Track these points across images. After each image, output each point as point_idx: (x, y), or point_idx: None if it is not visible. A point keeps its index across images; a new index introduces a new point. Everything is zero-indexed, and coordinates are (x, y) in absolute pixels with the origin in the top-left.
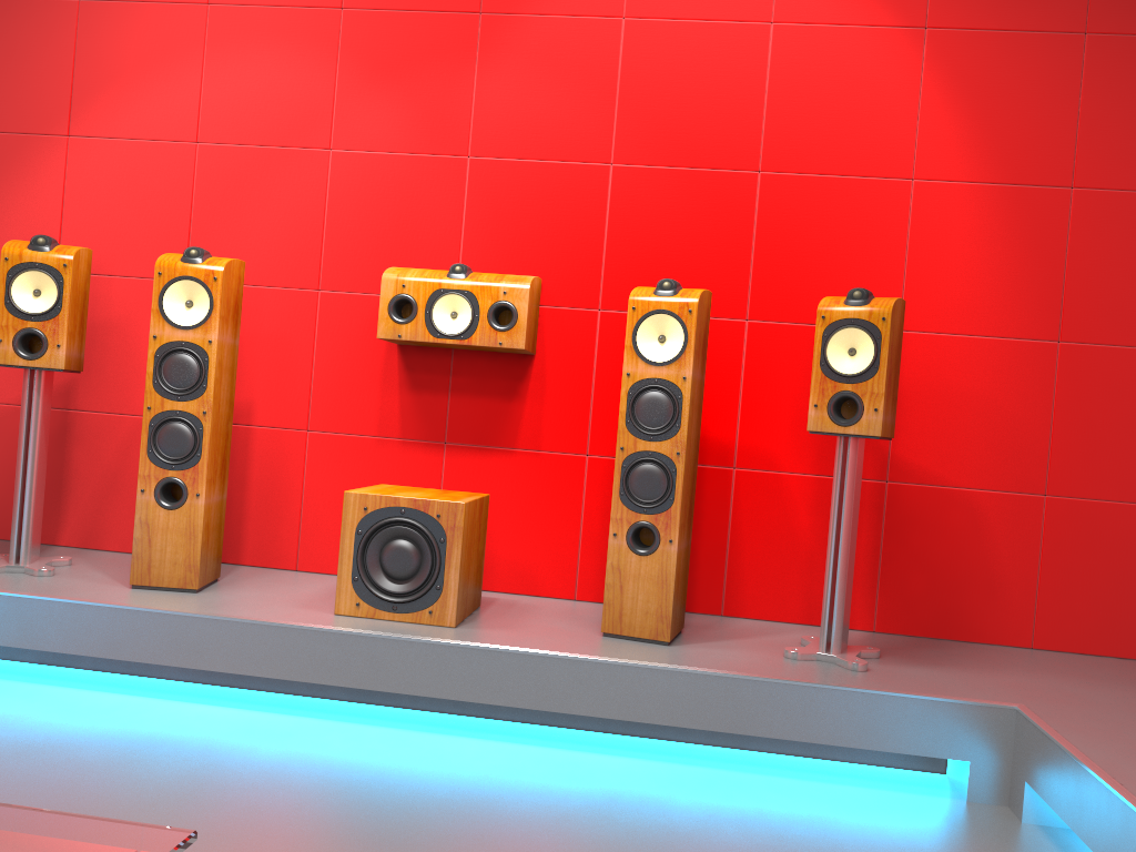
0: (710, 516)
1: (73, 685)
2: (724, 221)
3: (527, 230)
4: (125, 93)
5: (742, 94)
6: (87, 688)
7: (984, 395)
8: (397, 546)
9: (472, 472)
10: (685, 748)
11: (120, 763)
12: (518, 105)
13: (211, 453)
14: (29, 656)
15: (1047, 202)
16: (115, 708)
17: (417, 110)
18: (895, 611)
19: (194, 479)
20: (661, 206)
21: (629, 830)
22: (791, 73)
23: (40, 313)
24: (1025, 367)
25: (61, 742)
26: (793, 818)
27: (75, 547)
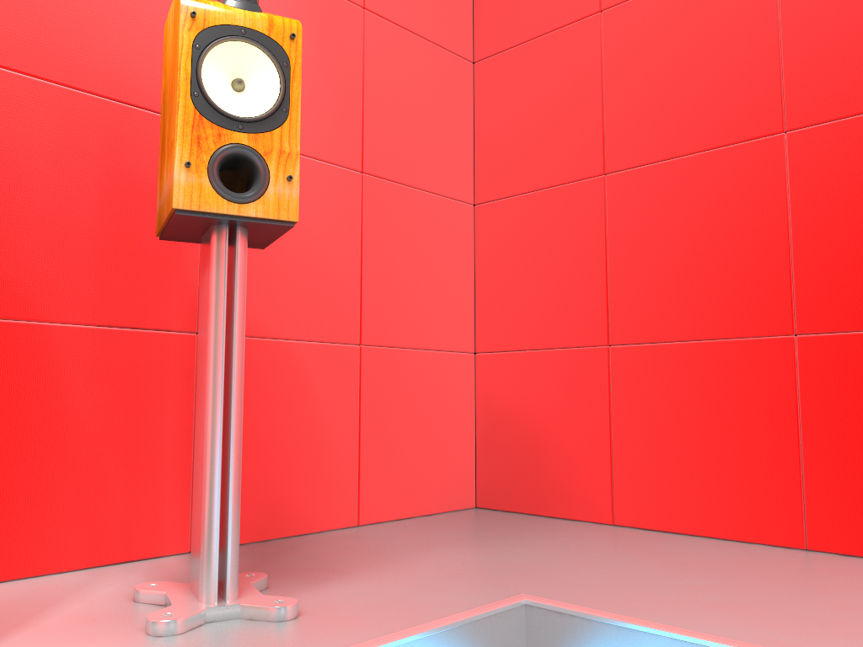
0: None
1: None
2: None
3: None
4: None
5: None
6: None
7: (300, 224)
8: None
9: None
10: None
11: None
12: None
13: None
14: None
15: (345, 15)
16: None
17: None
18: None
19: None
20: None
21: None
22: None
23: None
24: (336, 196)
25: None
26: None
27: None
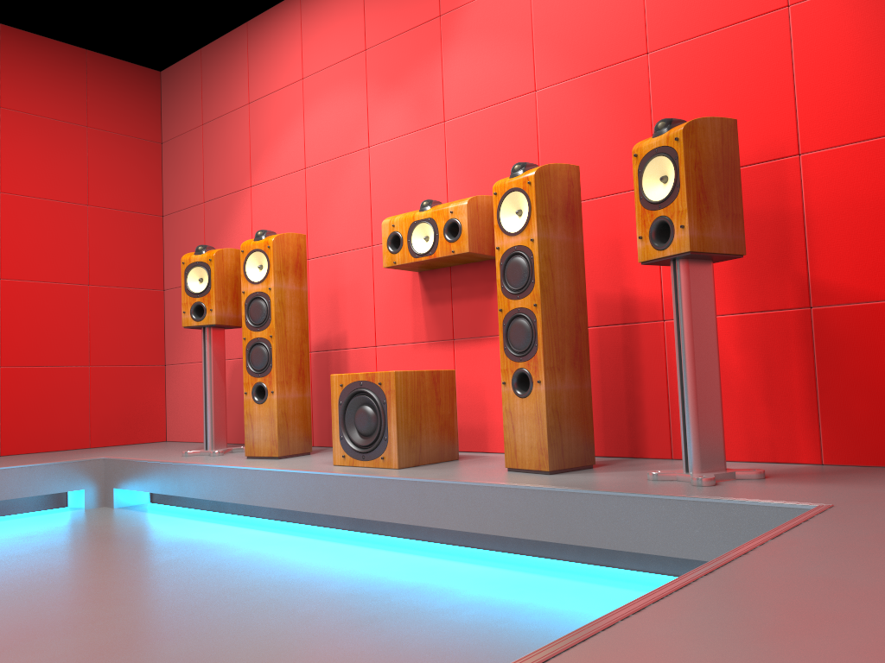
0: (649, 368)
1: (206, 520)
2: (625, 106)
3: (486, 162)
4: (272, 151)
5: None
6: (210, 521)
7: None
8: (360, 410)
9: (472, 359)
10: (553, 563)
11: (151, 553)
12: (470, 72)
13: (279, 363)
14: (206, 506)
15: None
16: (204, 530)
17: (412, 100)
18: (842, 441)
19: (270, 382)
20: (575, 111)
21: (386, 605)
22: None
23: (200, 291)
24: None
25: (143, 543)
26: (550, 610)
27: None
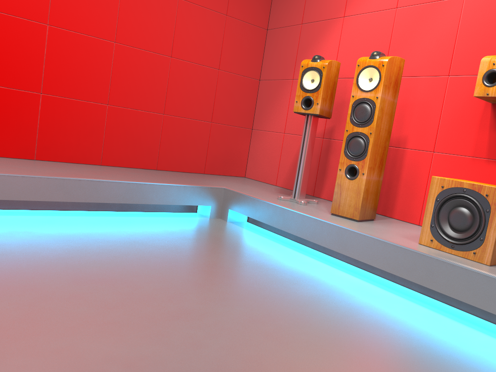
0: None
1: (299, 251)
2: None
3: None
4: None
5: None
6: (303, 253)
7: None
8: (458, 210)
9: None
10: None
11: (289, 282)
12: None
13: (372, 154)
14: (291, 237)
15: None
16: (307, 263)
17: None
18: None
19: (362, 166)
20: None
21: None
22: None
23: (312, 89)
24: None
25: (275, 268)
26: None
27: (326, 200)
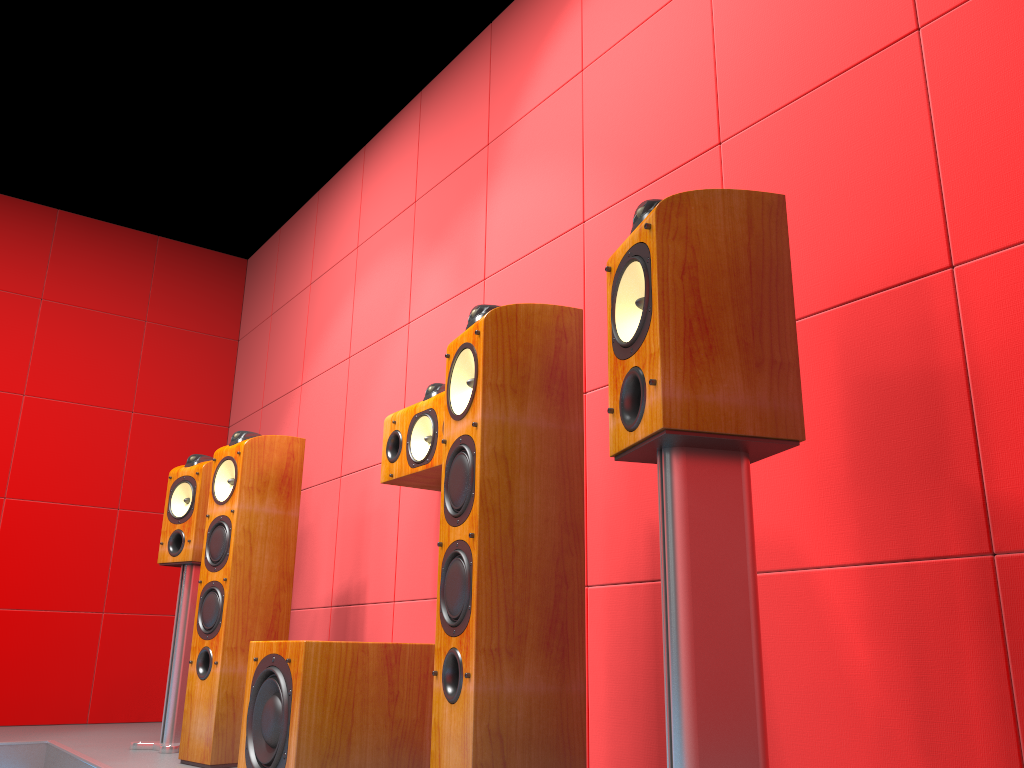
0: None
1: None
2: None
3: None
4: (323, 338)
5: (691, 68)
6: None
7: None
8: (267, 702)
9: None
10: None
11: None
12: (514, 209)
13: (233, 620)
14: None
15: None
16: None
17: (454, 257)
18: None
19: (216, 647)
20: None
21: None
22: (736, 8)
23: (182, 516)
24: None
25: None
26: None
27: None
